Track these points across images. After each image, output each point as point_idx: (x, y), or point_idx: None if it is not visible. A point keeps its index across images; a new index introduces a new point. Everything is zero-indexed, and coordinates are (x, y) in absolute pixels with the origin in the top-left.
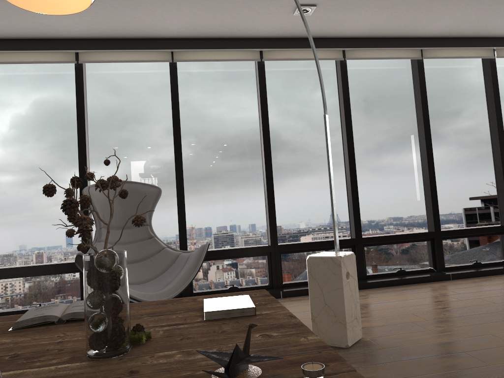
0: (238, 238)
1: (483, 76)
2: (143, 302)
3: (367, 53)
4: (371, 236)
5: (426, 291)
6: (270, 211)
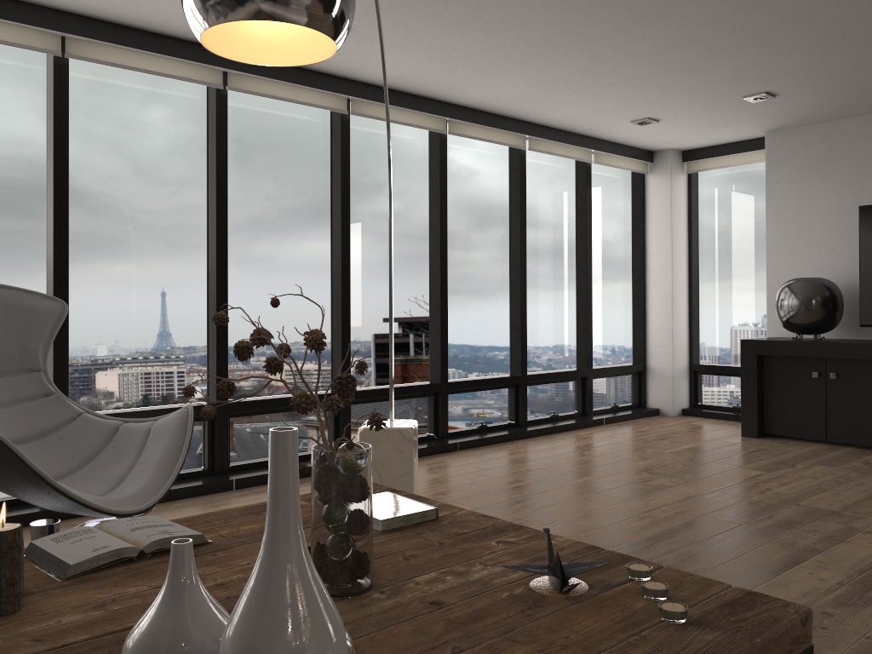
0: (158, 391)
1: (508, 170)
2: (210, 513)
3: (380, 110)
4: (362, 389)
5: (441, 467)
6: (220, 347)
